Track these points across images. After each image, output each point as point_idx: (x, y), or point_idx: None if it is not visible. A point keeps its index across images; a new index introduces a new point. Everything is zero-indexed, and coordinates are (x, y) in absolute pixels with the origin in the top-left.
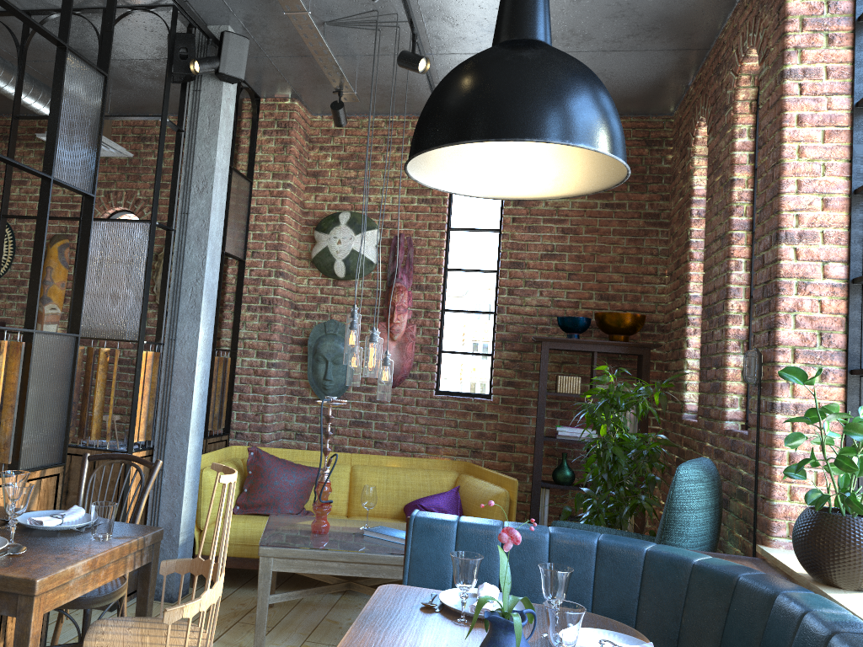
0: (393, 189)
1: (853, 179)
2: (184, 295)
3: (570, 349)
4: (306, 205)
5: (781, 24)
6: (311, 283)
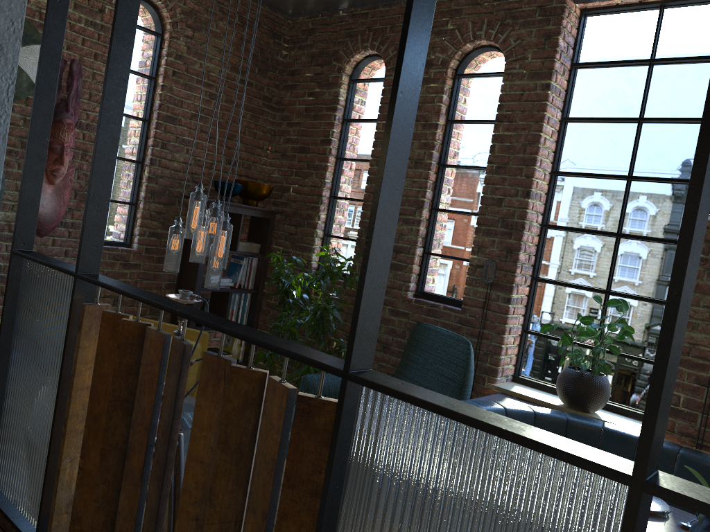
0: None
1: (554, 164)
2: None
3: (229, 211)
4: None
5: (551, 50)
6: None
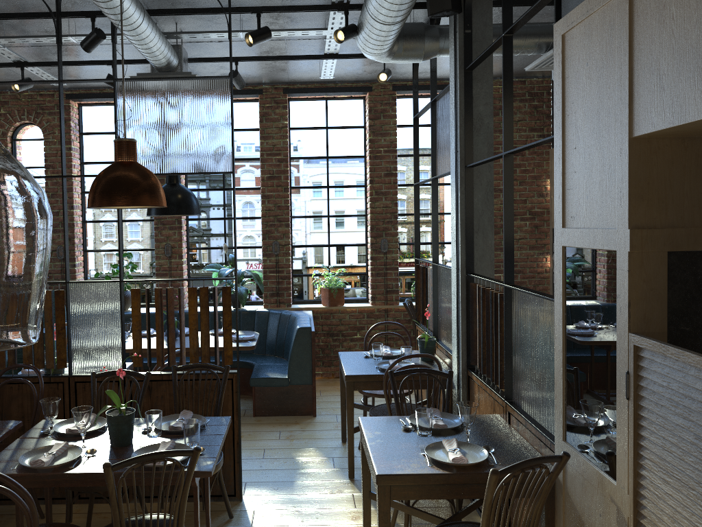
0: None
1: (82, 188)
2: None
3: None
4: None
5: (68, 129)
6: None
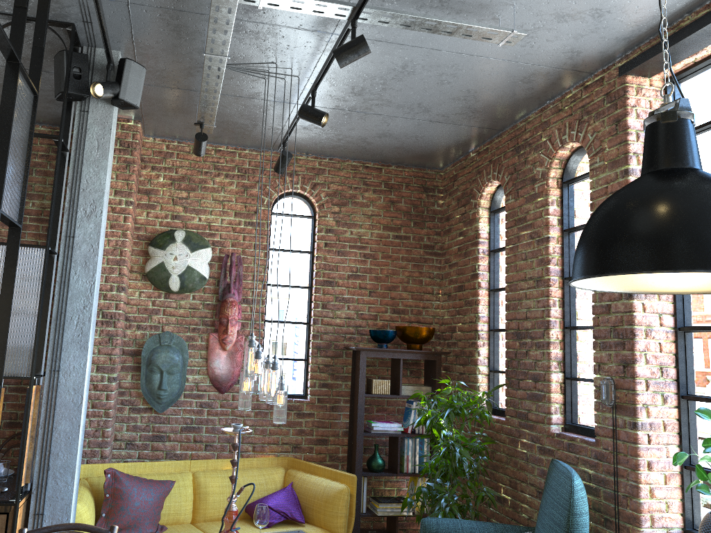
0: (222, 212)
1: None
2: (70, 323)
3: (383, 357)
4: (138, 221)
5: (622, 134)
6: (143, 295)
